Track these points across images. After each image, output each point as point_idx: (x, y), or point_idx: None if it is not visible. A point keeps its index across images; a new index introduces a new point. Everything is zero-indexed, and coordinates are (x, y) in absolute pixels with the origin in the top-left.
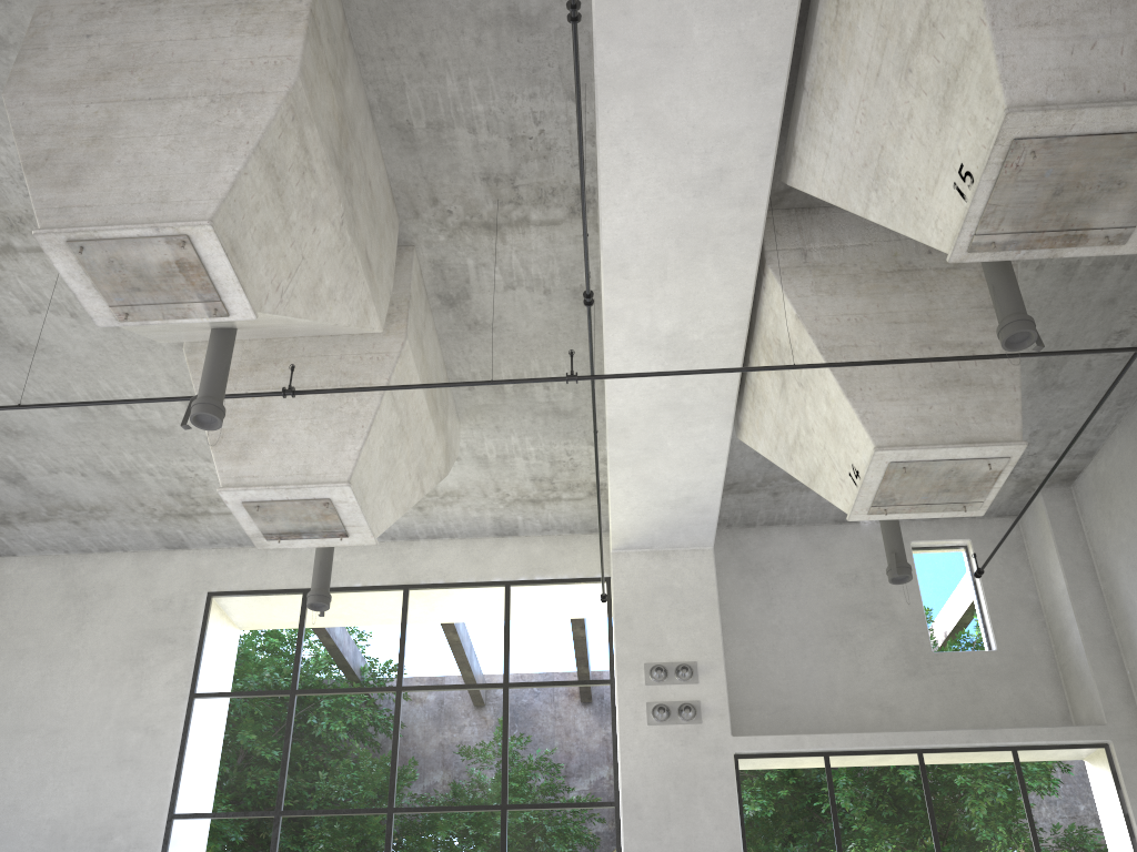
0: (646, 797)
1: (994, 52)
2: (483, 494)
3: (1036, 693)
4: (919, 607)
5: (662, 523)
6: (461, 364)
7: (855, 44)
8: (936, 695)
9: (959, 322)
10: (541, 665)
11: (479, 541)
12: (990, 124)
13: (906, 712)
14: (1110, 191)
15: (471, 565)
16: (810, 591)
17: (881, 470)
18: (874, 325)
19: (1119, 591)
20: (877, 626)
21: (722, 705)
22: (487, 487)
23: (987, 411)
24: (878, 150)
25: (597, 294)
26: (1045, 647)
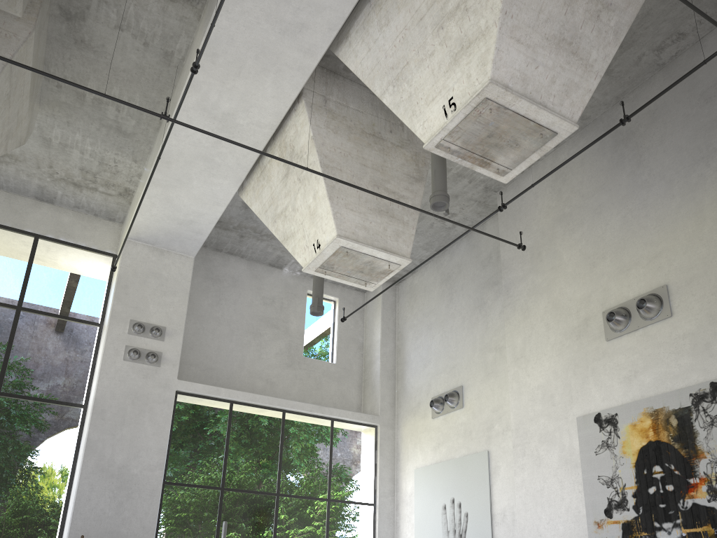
0: (111, 406)
1: (495, 45)
2: (37, 166)
3: (348, 392)
4: (303, 329)
5: (168, 231)
6: (58, 65)
7: None
8: (298, 381)
9: (396, 179)
10: (7, 293)
11: (20, 198)
12: (477, 83)
13: (280, 387)
14: (511, 147)
15: (10, 213)
16: (244, 302)
17: (334, 249)
18: (353, 162)
19: (405, 348)
20: (277, 333)
21: (176, 358)
22: (43, 162)
23: (397, 235)
24: (404, 63)
25: (181, 63)
26: (359, 368)
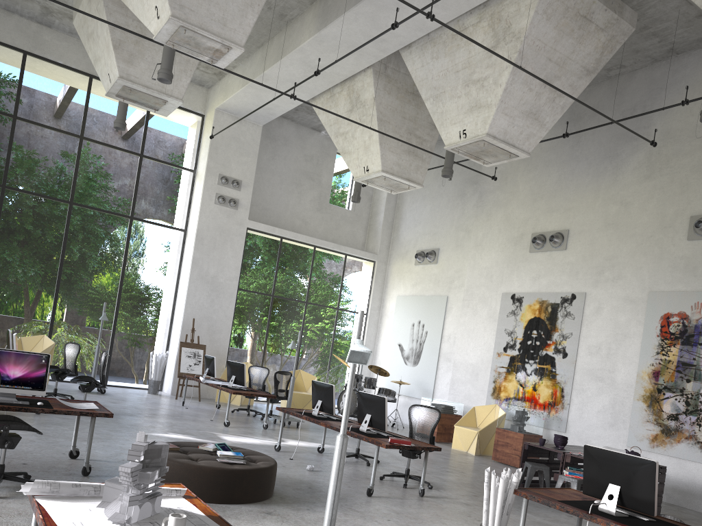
0: (207, 236)
1: (493, 116)
2: None
3: (357, 232)
4: (331, 182)
5: (249, 110)
6: None
7: (456, 52)
8: (324, 222)
9: (422, 127)
10: None
11: None
12: (480, 131)
13: (311, 226)
14: (493, 156)
15: None
16: (291, 158)
17: (377, 176)
18: (397, 116)
19: (403, 207)
20: (312, 184)
21: (248, 204)
22: None
23: (417, 169)
24: (442, 91)
25: (290, 20)
26: (367, 215)
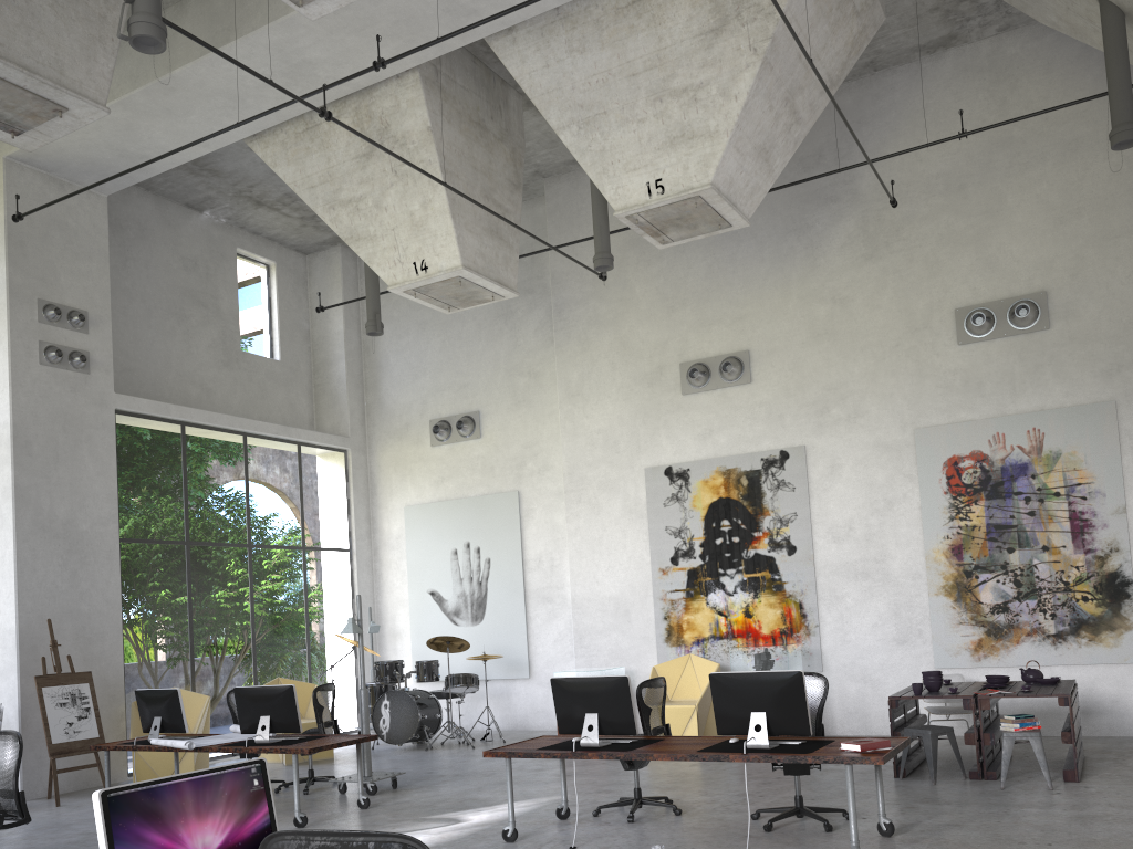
0: (37, 436)
1: (723, 153)
2: None
3: (298, 401)
4: (237, 309)
5: (92, 161)
6: None
7: (628, 40)
8: (240, 386)
9: (500, 187)
10: None
11: None
12: (695, 180)
13: (219, 396)
14: (689, 228)
15: None
16: (159, 265)
17: (448, 277)
18: (466, 164)
19: (378, 347)
20: (207, 315)
21: (108, 361)
22: None
23: (506, 263)
24: (600, 111)
25: None
26: (308, 367)
